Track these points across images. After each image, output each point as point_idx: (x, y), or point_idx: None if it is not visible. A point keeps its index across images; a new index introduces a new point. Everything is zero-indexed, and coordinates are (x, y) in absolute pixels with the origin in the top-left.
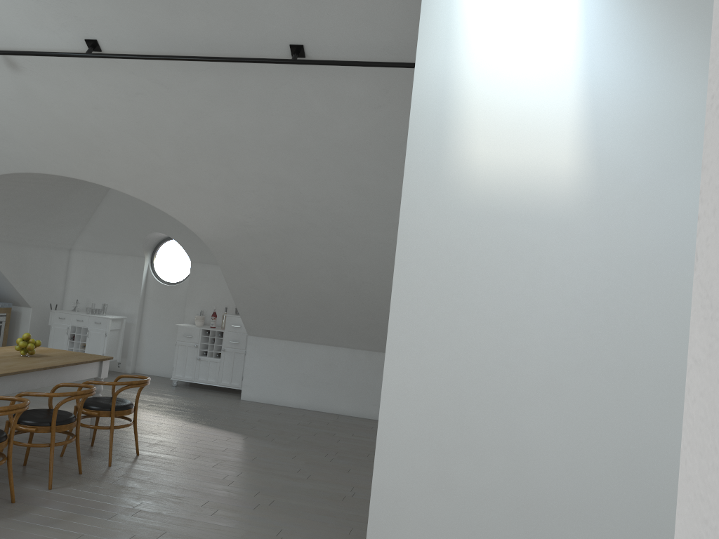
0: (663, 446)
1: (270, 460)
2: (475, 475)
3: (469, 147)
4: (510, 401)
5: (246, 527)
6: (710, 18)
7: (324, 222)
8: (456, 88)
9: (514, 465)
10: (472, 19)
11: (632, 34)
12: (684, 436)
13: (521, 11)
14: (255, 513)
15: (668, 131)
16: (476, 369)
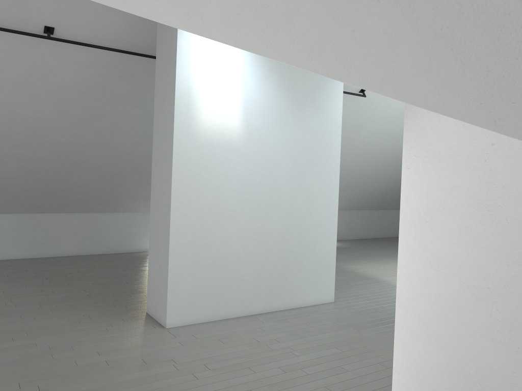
0: (269, 230)
1: (15, 290)
2: (209, 254)
3: (200, 115)
4: (220, 222)
5: (63, 318)
6: (280, 70)
7: (26, 131)
8: (194, 88)
9: (223, 247)
10: (199, 56)
11: (256, 73)
12: (400, 209)
13: (218, 56)
14: (57, 312)
15: (268, 113)
16: (207, 211)
